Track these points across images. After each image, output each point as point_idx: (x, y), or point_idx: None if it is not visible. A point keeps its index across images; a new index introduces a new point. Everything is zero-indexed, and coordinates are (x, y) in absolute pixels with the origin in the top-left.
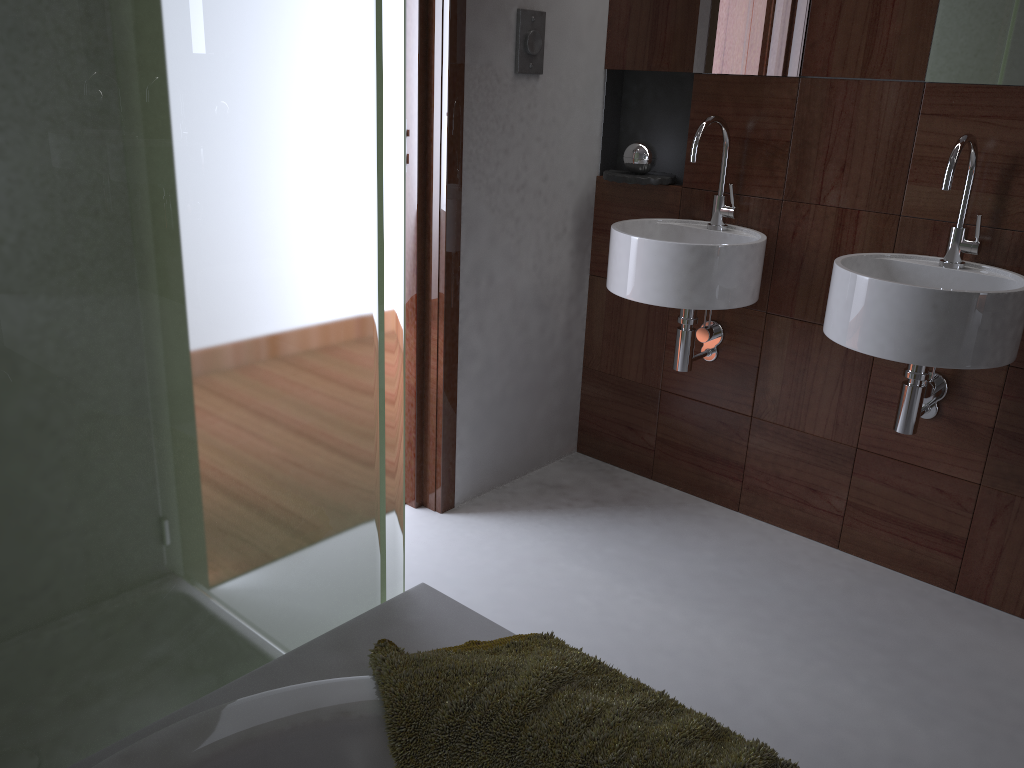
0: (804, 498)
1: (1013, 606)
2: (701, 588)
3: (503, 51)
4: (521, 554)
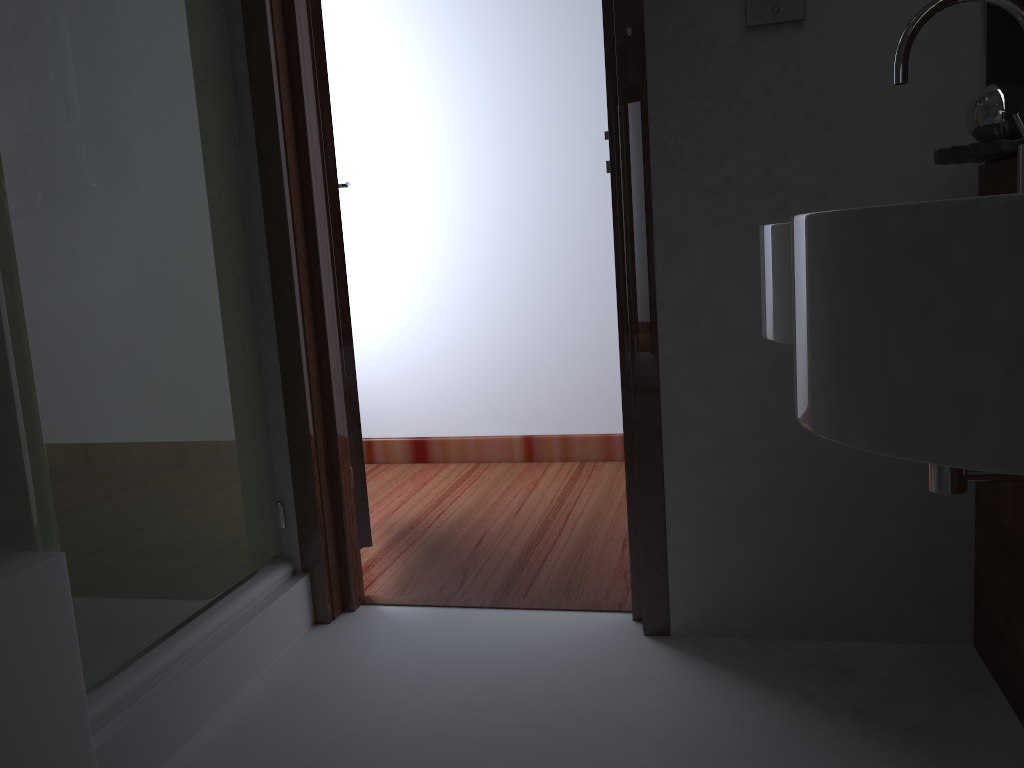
0: None
1: None
2: None
3: (719, 1)
4: (625, 710)
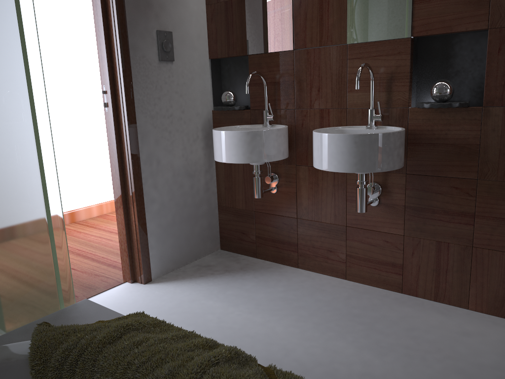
0: (327, 256)
1: (429, 295)
2: (273, 305)
3: (151, 50)
4: (182, 299)
